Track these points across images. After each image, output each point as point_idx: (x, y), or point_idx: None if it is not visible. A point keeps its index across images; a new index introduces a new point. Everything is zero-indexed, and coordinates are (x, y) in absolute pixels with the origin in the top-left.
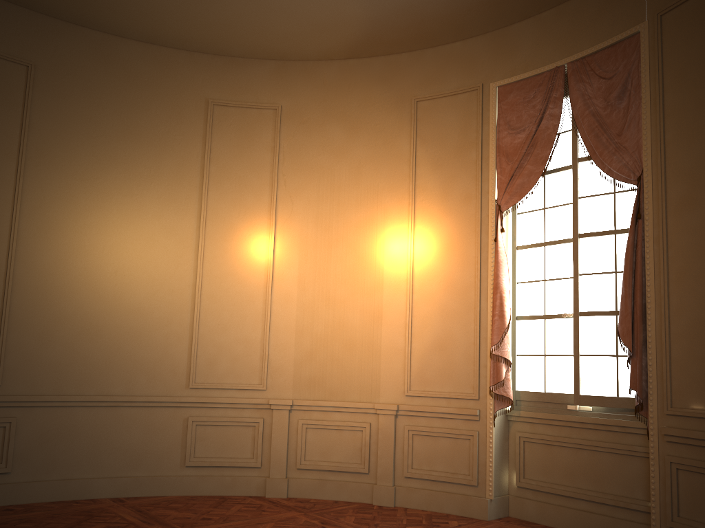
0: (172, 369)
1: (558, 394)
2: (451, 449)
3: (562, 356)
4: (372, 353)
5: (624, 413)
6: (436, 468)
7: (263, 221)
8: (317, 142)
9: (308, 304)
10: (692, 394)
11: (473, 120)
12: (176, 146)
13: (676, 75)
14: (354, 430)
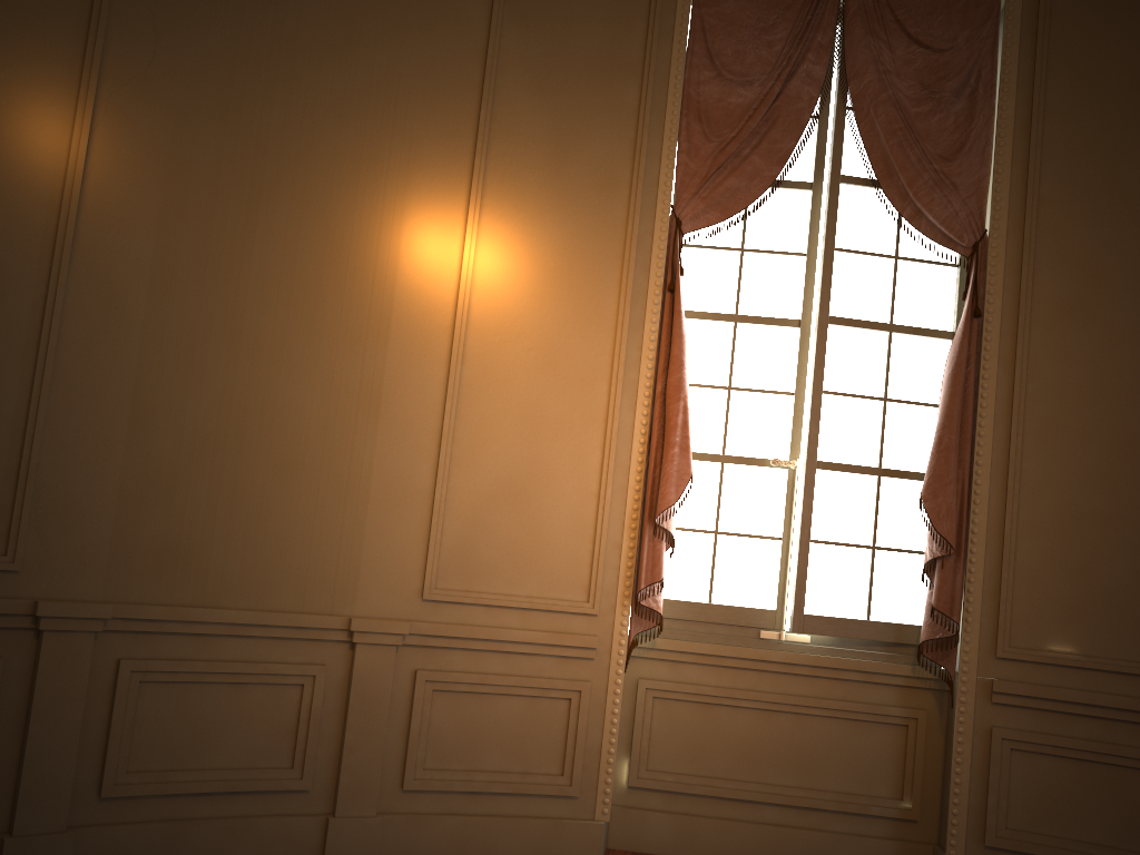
0: None
1: (742, 609)
2: (522, 721)
3: (755, 538)
4: (347, 493)
5: (869, 649)
6: (482, 765)
7: (57, 56)
8: None
9: (178, 339)
10: (1052, 627)
11: (637, 20)
12: None
13: (1071, 93)
14: (280, 685)
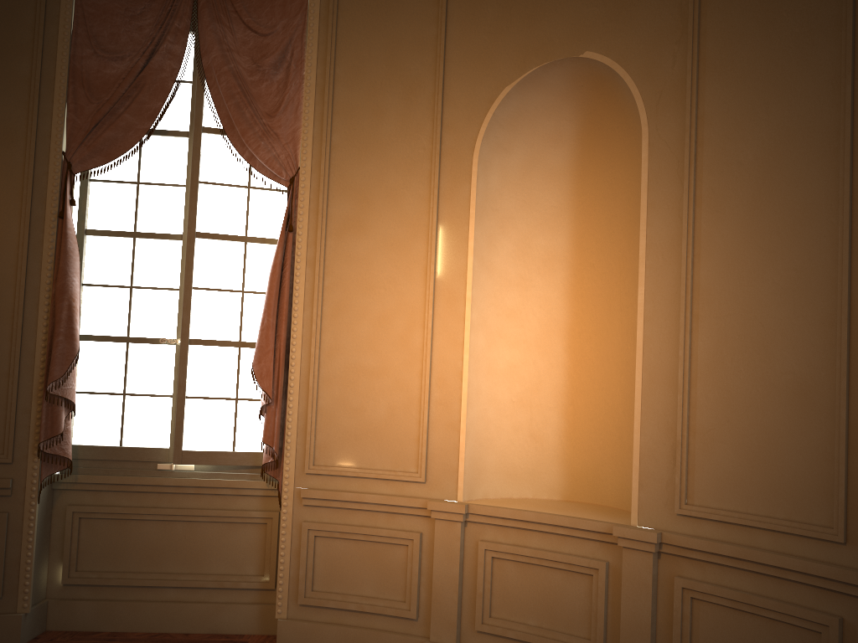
0: None
1: (144, 449)
2: None
3: (154, 396)
4: None
5: (238, 471)
6: None
7: None
8: None
9: None
10: (340, 449)
11: (27, 9)
12: None
13: (352, 68)
14: None
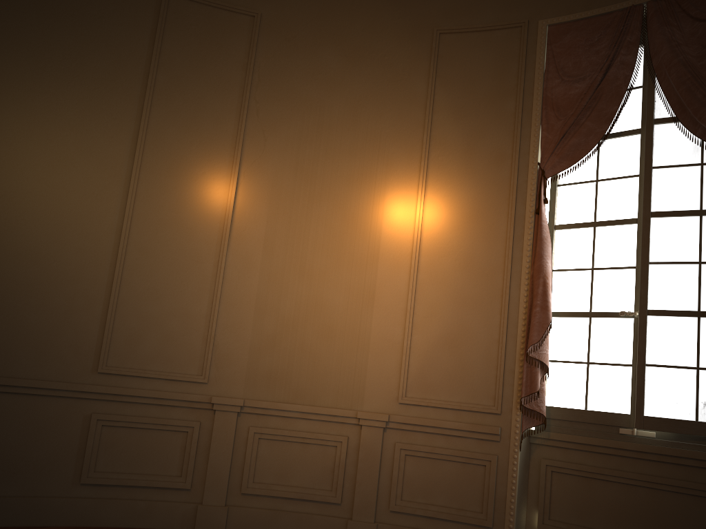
0: (74, 344)
1: (606, 413)
2: (457, 477)
3: (614, 365)
4: (358, 345)
5: (702, 443)
6: (434, 501)
7: (223, 158)
8: (305, 67)
9: (276, 274)
10: None
11: (513, 63)
12: (112, 38)
13: None
14: (325, 445)
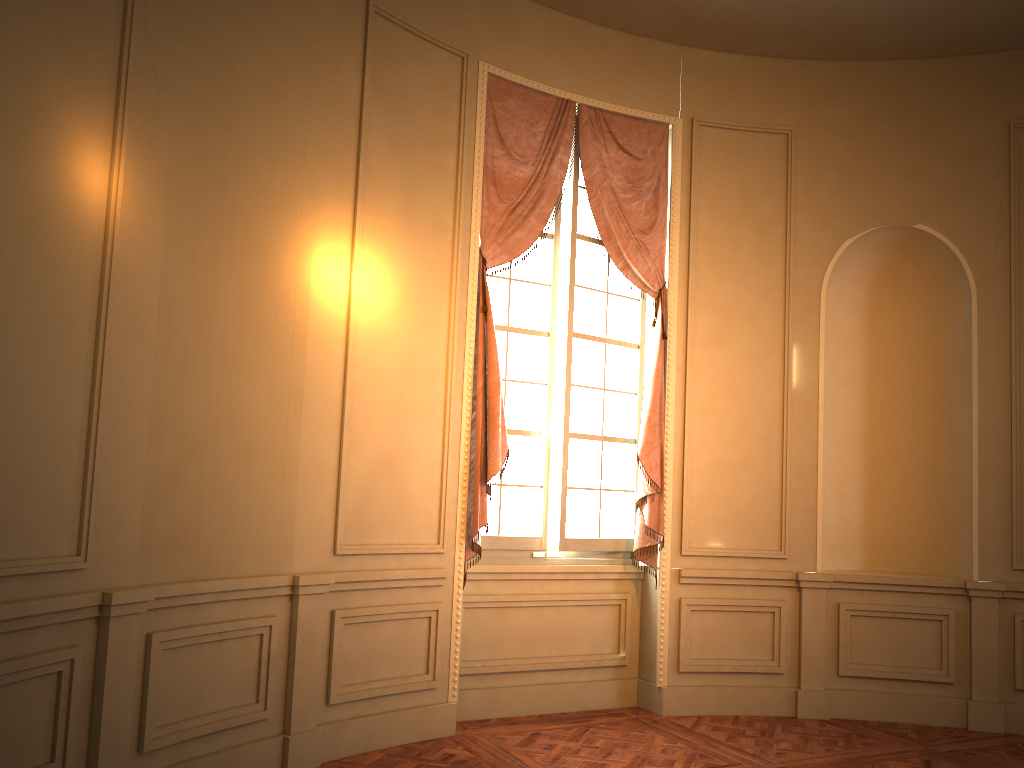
0: None
1: (520, 538)
2: (400, 638)
3: (526, 487)
4: (284, 475)
5: (597, 557)
6: (376, 676)
7: (100, 105)
8: None
9: (176, 354)
10: (710, 533)
11: (453, 104)
12: None
13: (711, 200)
14: (246, 636)
